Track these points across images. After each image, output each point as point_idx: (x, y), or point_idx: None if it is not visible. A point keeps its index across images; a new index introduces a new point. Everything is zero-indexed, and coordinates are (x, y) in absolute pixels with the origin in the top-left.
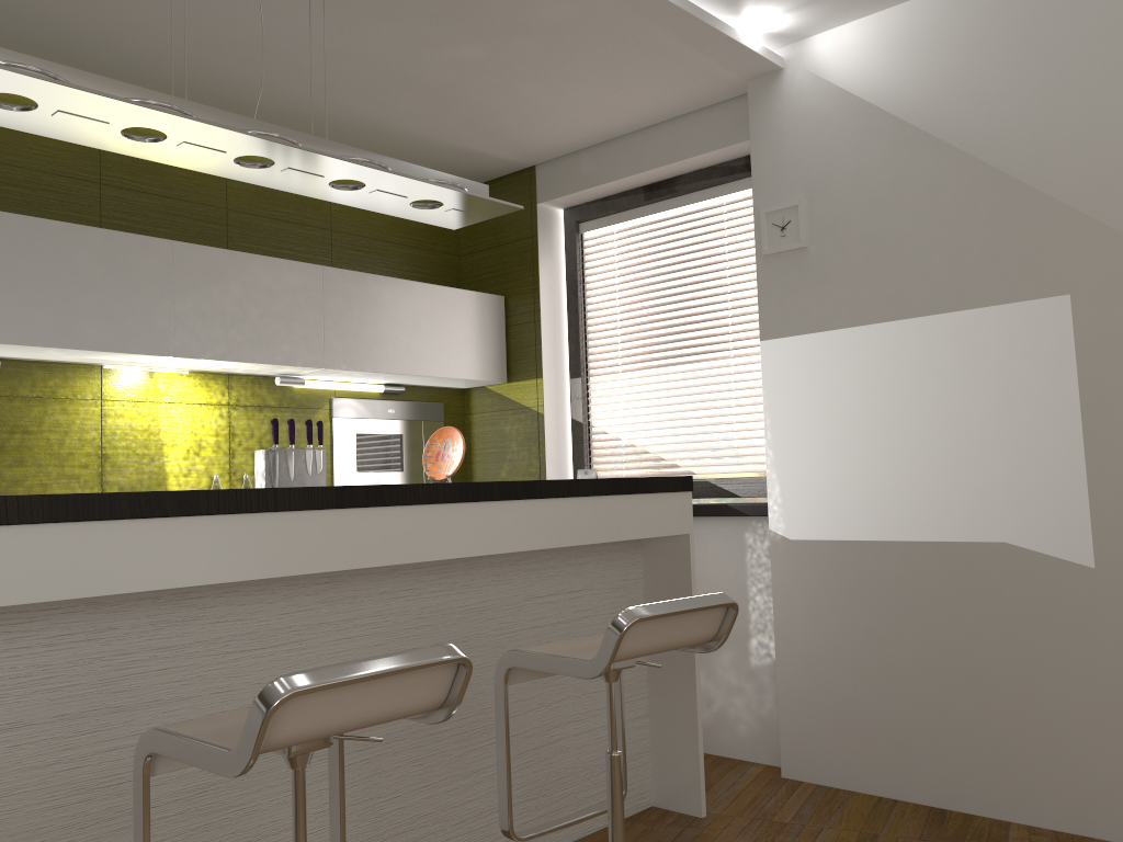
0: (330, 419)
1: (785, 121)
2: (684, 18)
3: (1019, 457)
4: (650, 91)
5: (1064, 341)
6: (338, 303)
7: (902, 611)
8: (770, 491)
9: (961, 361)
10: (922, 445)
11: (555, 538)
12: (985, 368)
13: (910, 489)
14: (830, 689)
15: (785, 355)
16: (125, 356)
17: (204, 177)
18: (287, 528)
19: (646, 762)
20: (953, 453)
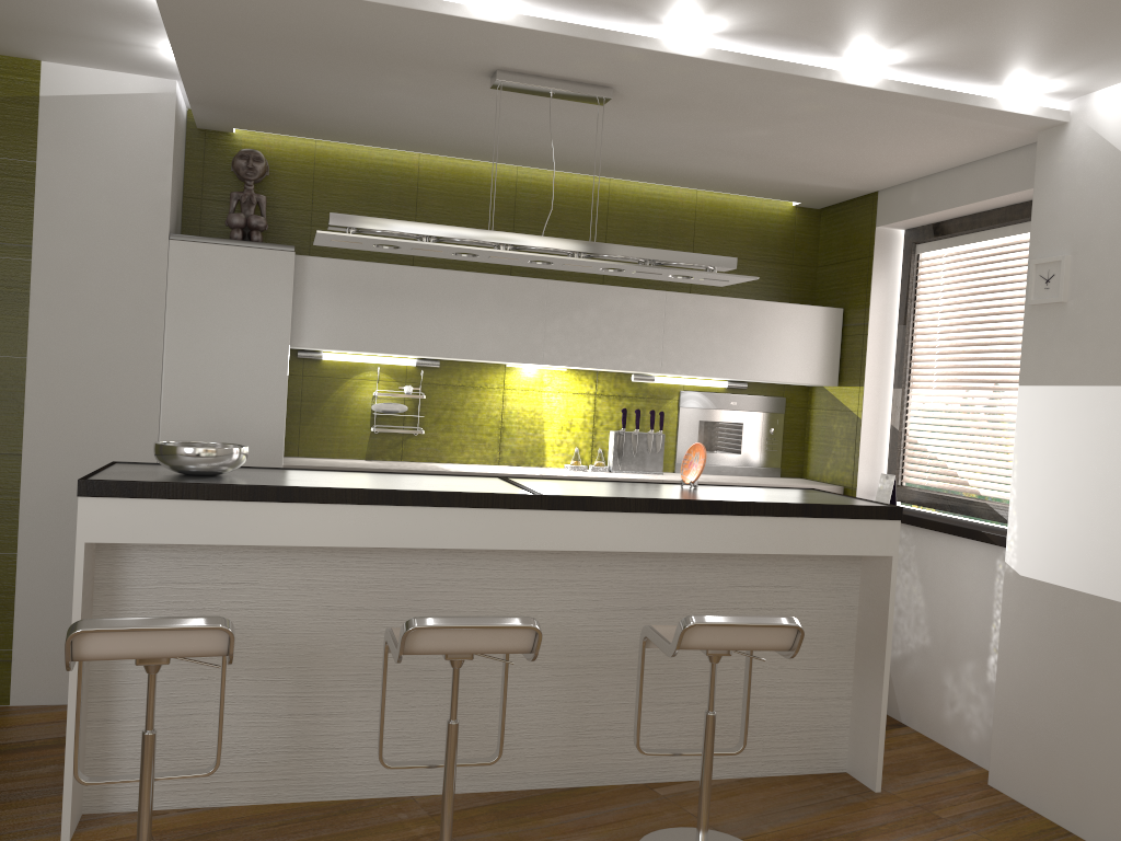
0: (678, 408)
1: (1064, 174)
2: (929, 101)
3: None
4: (943, 143)
5: None
6: (677, 320)
7: (1098, 663)
8: (1009, 527)
9: None
10: None
11: (738, 546)
12: None
13: (1120, 551)
14: (1033, 718)
15: (1036, 403)
16: (512, 363)
17: (589, 220)
18: (511, 520)
19: (843, 735)
20: None
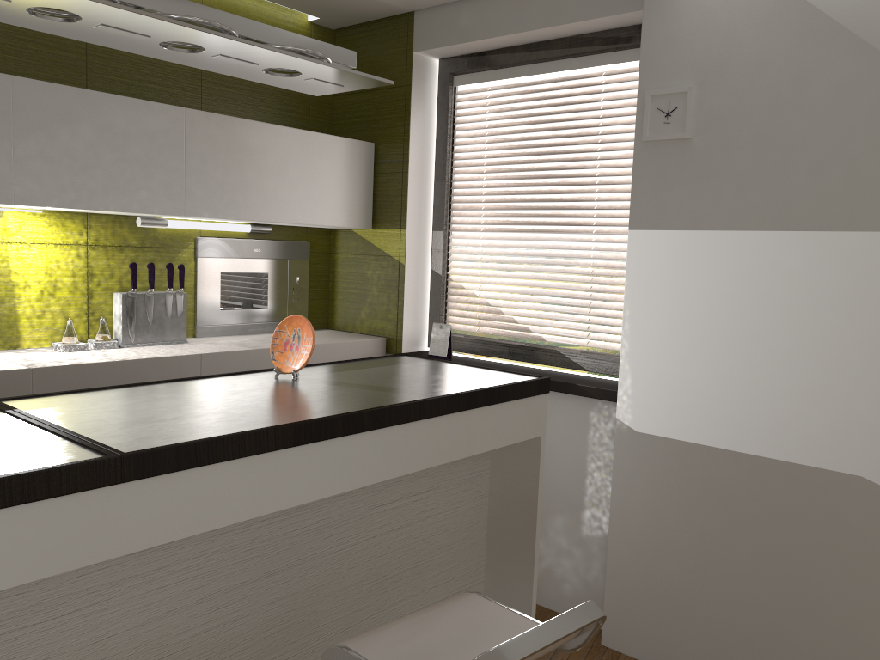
0: (195, 258)
1: None
2: None
3: None
4: None
5: None
6: (201, 148)
7: (741, 520)
8: (621, 381)
9: (844, 285)
10: (787, 364)
11: (402, 466)
12: (869, 297)
13: (768, 406)
14: (659, 577)
15: (654, 249)
16: None
17: None
18: (65, 515)
19: None
20: (820, 378)
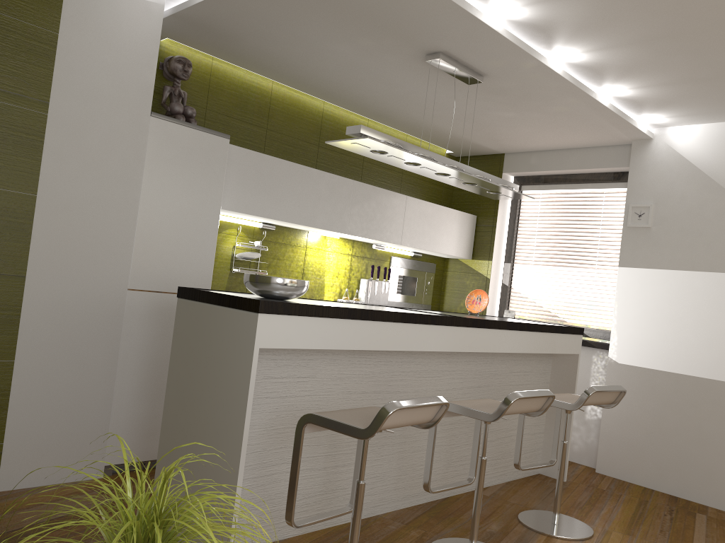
0: (389, 266)
1: (649, 164)
2: (617, 117)
3: None
4: (583, 137)
5: None
6: (410, 214)
7: (670, 404)
8: (611, 339)
9: (720, 296)
10: (694, 331)
11: (533, 349)
12: None
13: (684, 350)
14: (627, 435)
15: (630, 276)
16: (327, 231)
17: None
18: (457, 333)
19: (539, 453)
20: (709, 337)
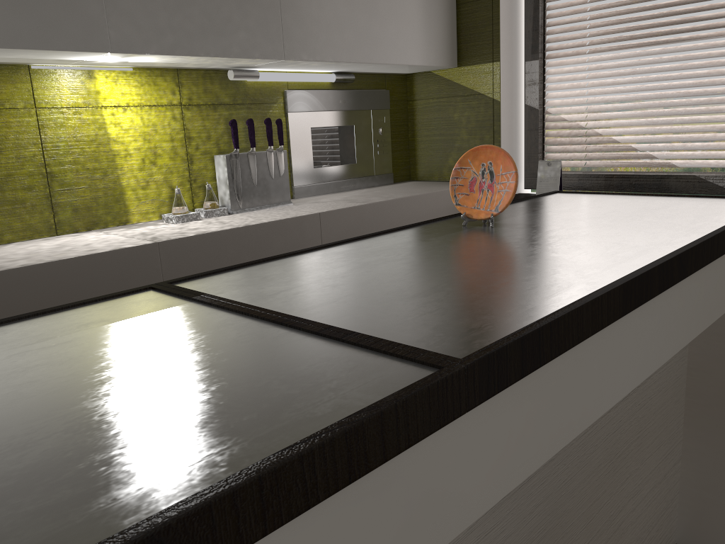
0: (285, 114)
1: None
2: None
3: None
4: None
5: None
6: None
7: None
8: None
9: None
10: None
11: (694, 326)
12: None
13: None
14: None
15: None
16: (51, 54)
17: None
18: (402, 485)
19: (675, 505)
20: None
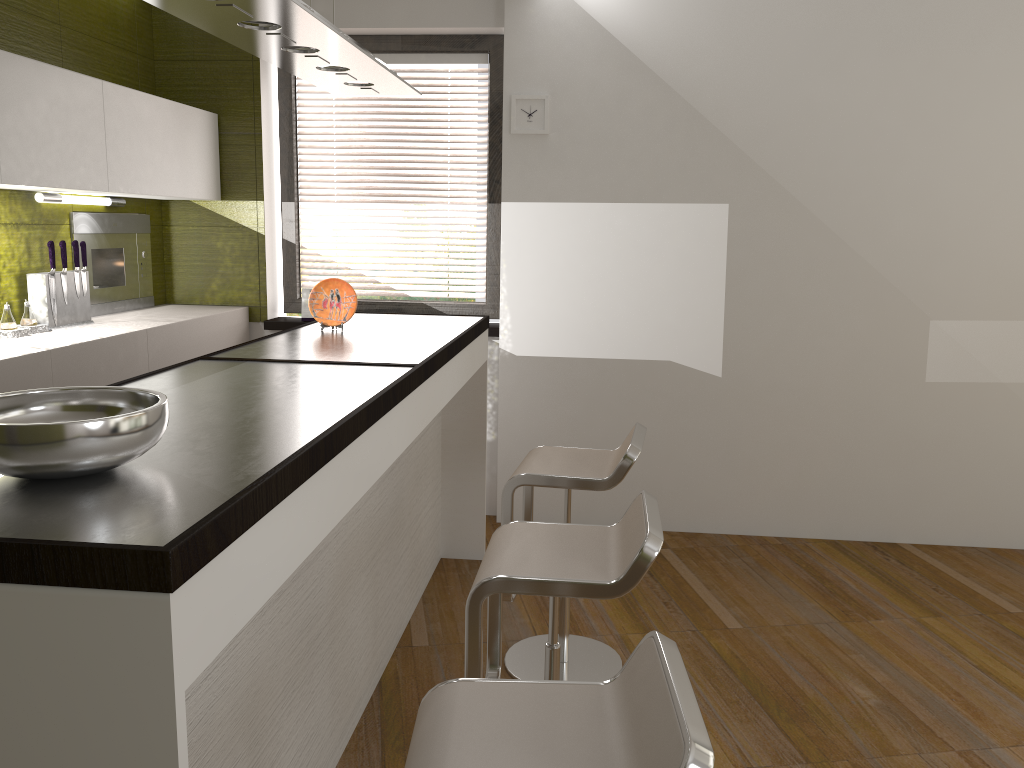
0: (71, 235)
1: (537, 25)
2: None
3: (685, 306)
4: None
5: (721, 234)
6: (114, 121)
7: (596, 405)
8: (502, 319)
9: (654, 238)
10: (622, 294)
11: (463, 379)
12: (670, 245)
13: (611, 323)
14: None
15: (523, 216)
16: None
17: None
18: (413, 403)
19: (440, 528)
20: (643, 300)
